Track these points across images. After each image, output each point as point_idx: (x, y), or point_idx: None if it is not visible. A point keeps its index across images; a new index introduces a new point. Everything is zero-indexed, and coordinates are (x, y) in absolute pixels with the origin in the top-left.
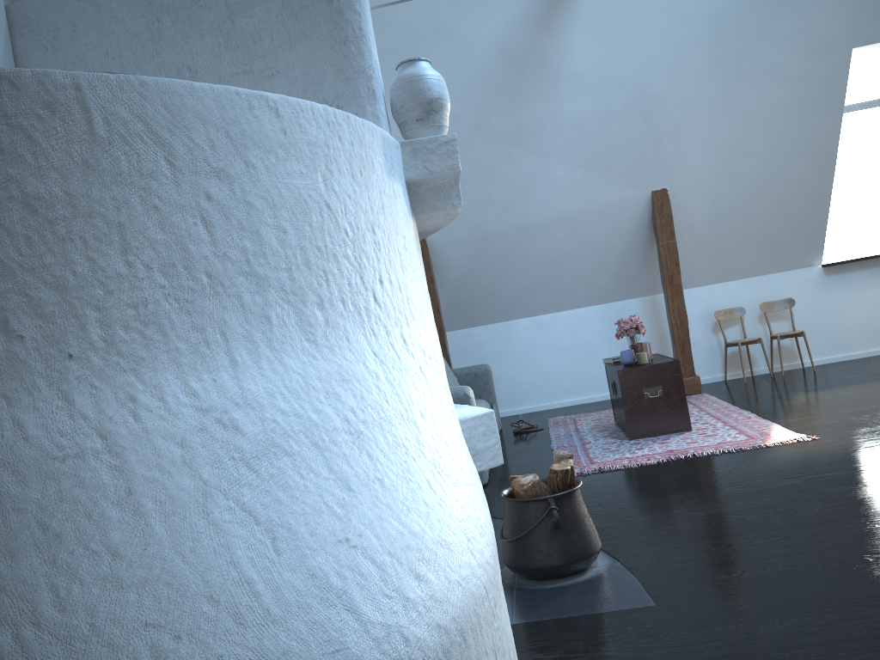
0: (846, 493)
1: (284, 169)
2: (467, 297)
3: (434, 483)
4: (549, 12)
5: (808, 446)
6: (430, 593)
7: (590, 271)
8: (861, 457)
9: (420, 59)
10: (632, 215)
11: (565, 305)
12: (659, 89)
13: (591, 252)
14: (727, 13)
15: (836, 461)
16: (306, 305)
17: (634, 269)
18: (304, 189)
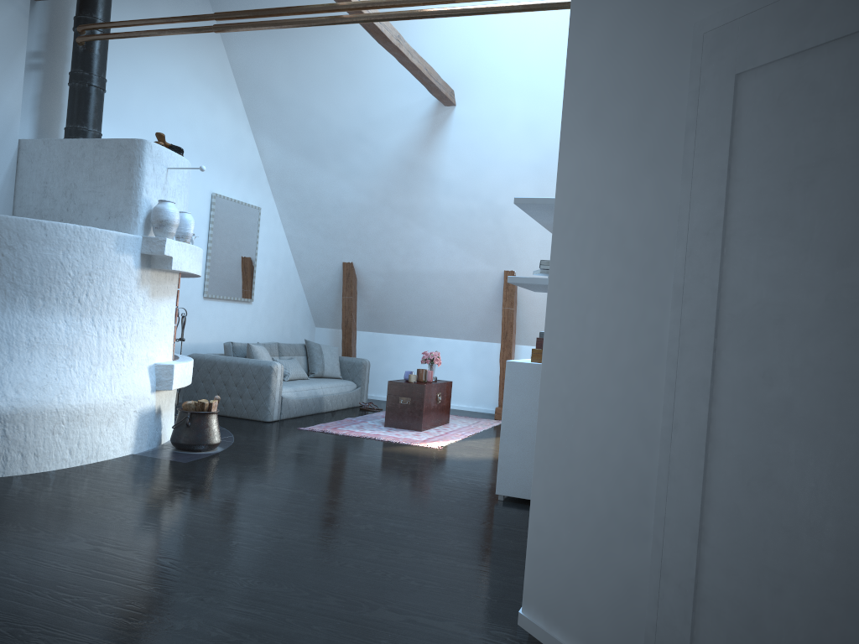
0: (359, 462)
1: (42, 248)
2: (381, 311)
3: (61, 371)
4: (427, 140)
5: (425, 449)
6: (18, 397)
7: (465, 315)
8: (420, 457)
9: (166, 201)
10: (492, 283)
11: (448, 334)
12: (504, 204)
13: (465, 302)
14: (546, 165)
15: (407, 455)
16: (35, 297)
17: (496, 322)
18: (50, 256)
